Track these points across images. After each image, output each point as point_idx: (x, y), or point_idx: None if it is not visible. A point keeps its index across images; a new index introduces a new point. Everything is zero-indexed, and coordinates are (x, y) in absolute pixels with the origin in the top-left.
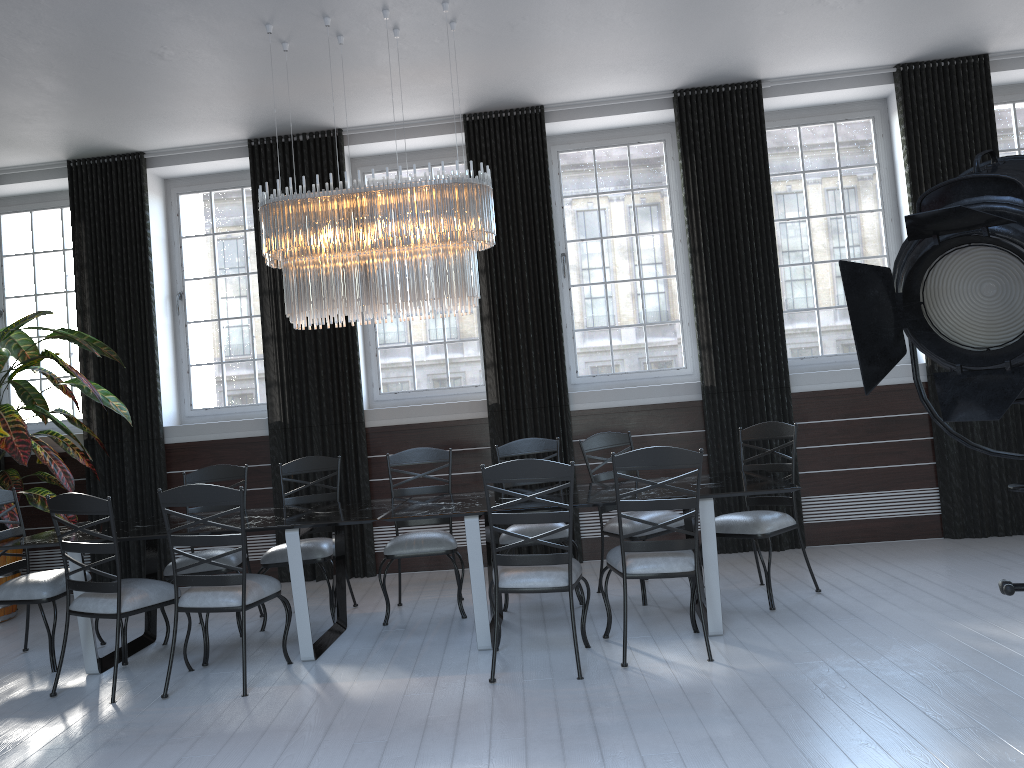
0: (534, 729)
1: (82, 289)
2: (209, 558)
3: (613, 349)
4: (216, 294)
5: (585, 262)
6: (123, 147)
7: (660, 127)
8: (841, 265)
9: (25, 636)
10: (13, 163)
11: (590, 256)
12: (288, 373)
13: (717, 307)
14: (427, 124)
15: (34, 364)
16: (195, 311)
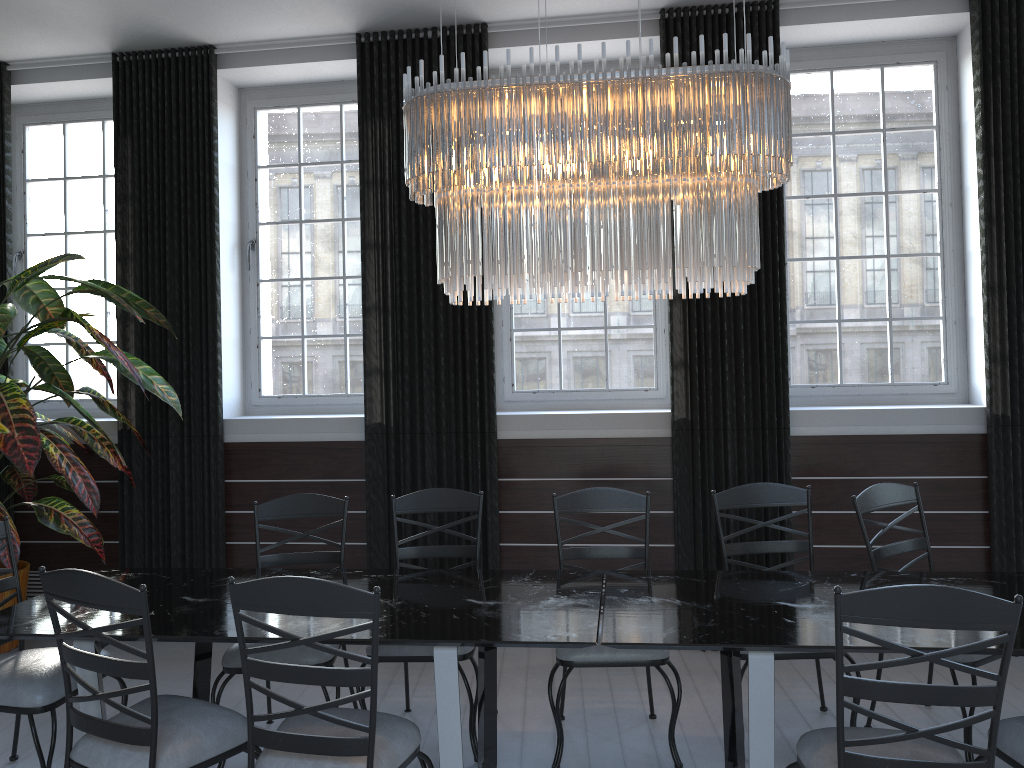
0: None
1: (124, 228)
2: (312, 707)
3: (842, 351)
4: (299, 245)
5: (809, 228)
6: (187, 36)
7: (930, 43)
8: None
9: (13, 739)
10: (41, 53)
11: (817, 220)
12: (395, 358)
13: (1019, 302)
14: (608, 21)
15: (54, 327)
16: (270, 266)
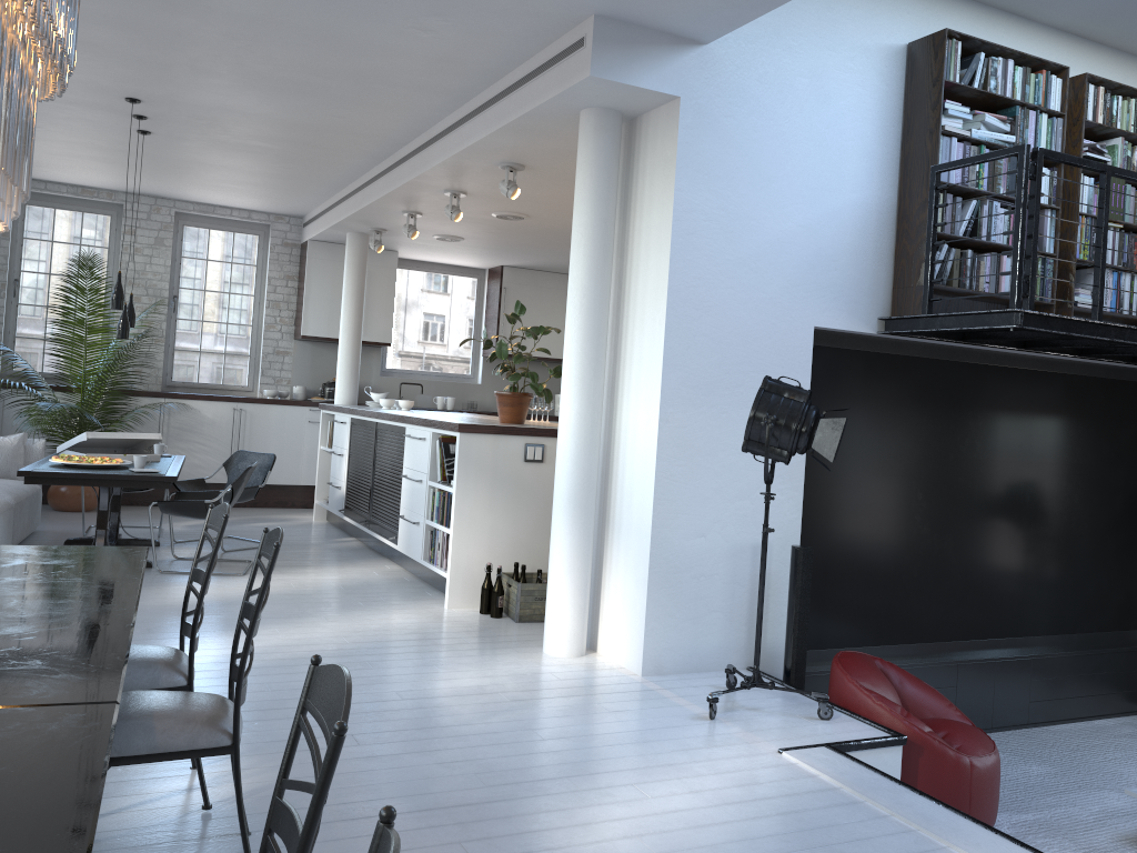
0: (434, 840)
1: None
2: None
3: None
4: None
5: None
6: None
7: None
8: (844, 419)
9: None
10: None
11: None
12: None
13: None
14: None
15: None
16: None
